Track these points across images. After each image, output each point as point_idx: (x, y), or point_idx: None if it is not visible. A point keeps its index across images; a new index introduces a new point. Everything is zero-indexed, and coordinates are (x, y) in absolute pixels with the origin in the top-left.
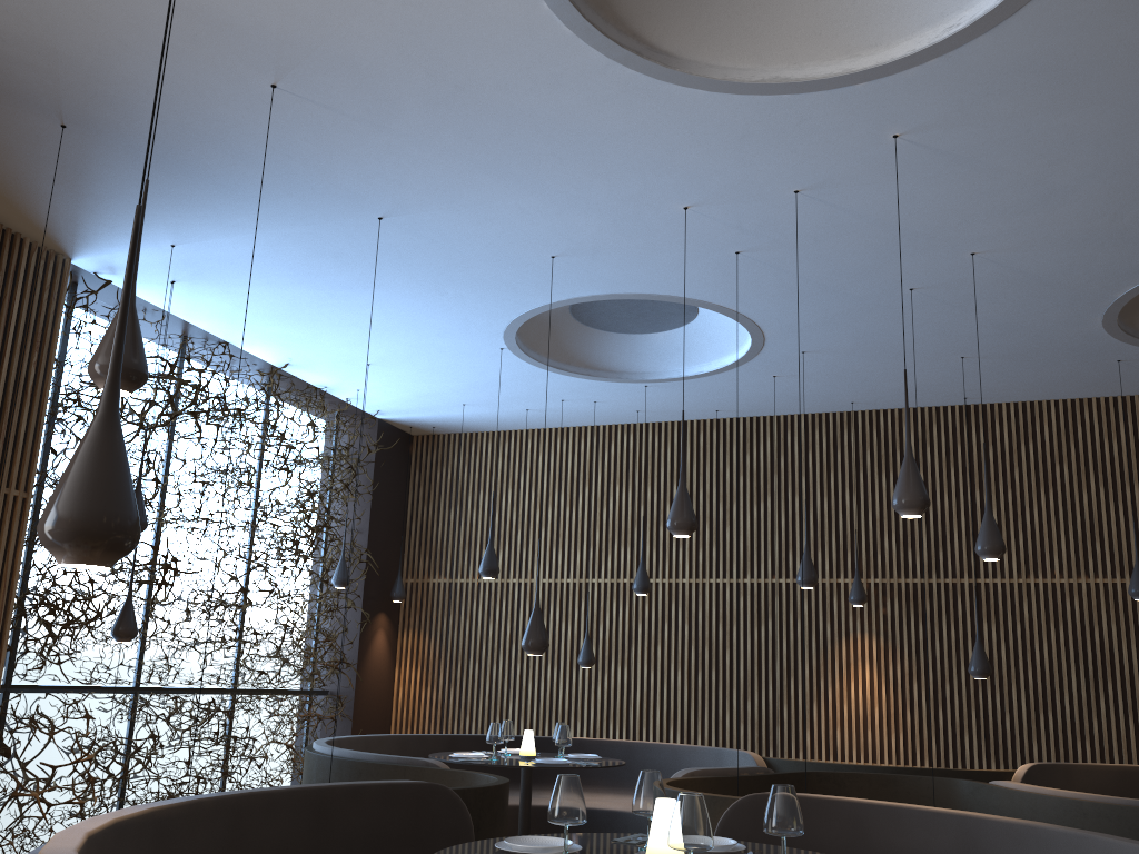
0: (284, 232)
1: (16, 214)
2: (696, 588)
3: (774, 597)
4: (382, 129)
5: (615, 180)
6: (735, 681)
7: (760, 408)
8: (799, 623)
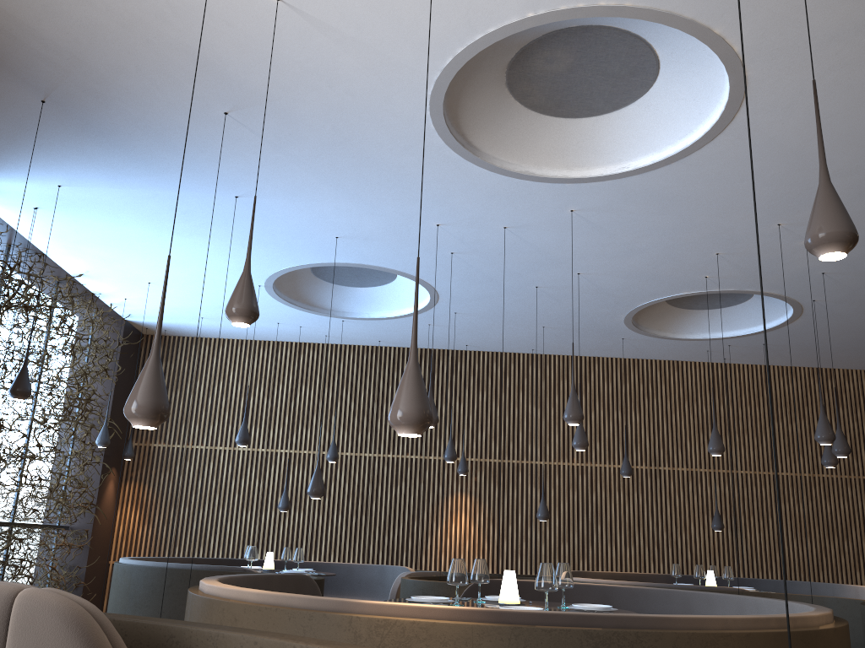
0: (157, 193)
1: None
2: (355, 459)
3: (407, 467)
4: (279, 150)
5: (406, 203)
6: (378, 522)
7: (408, 342)
8: (422, 485)
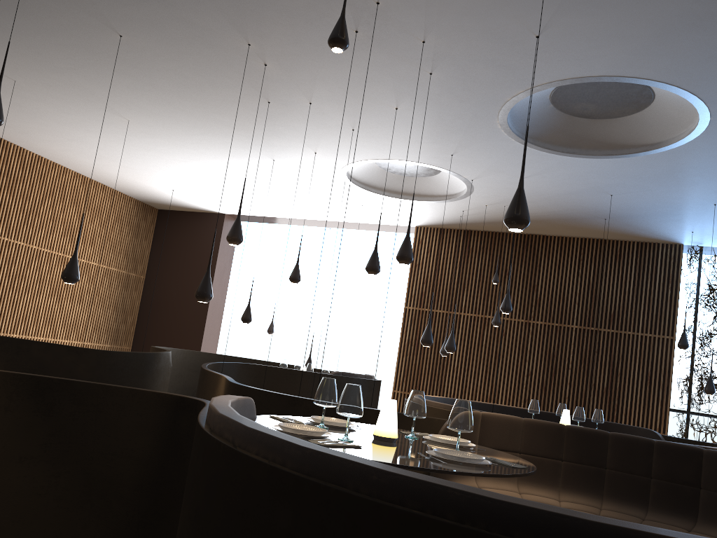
0: (705, 218)
1: (644, 238)
2: None
3: None
4: (650, 190)
5: None
6: None
7: None
8: None
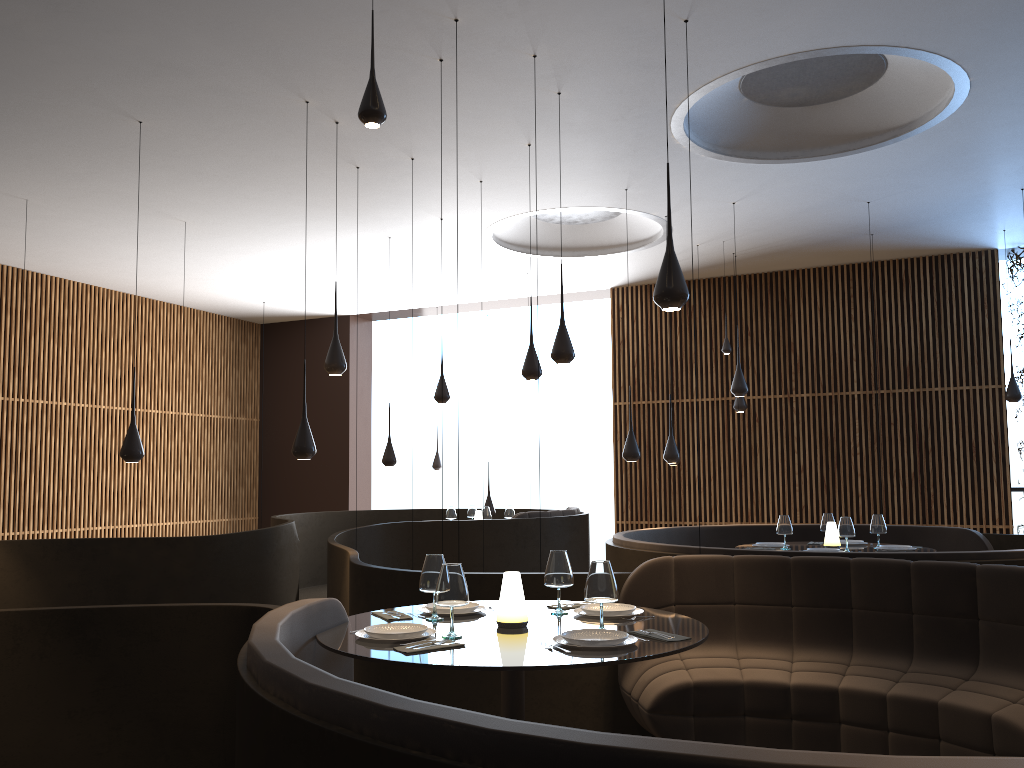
0: (1015, 209)
1: (937, 250)
2: None
3: None
4: (921, 186)
5: None
6: None
7: None
8: None
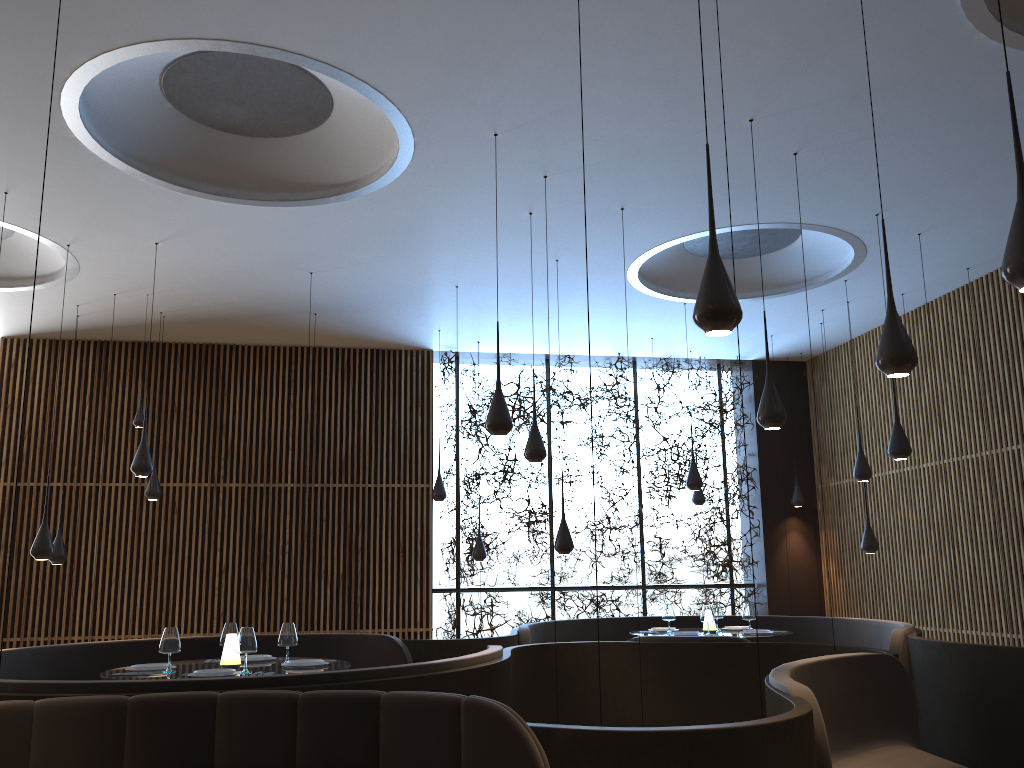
0: (450, 308)
1: (379, 343)
2: (998, 459)
3: None
4: (365, 263)
5: (472, 225)
6: None
7: (1001, 252)
8: None
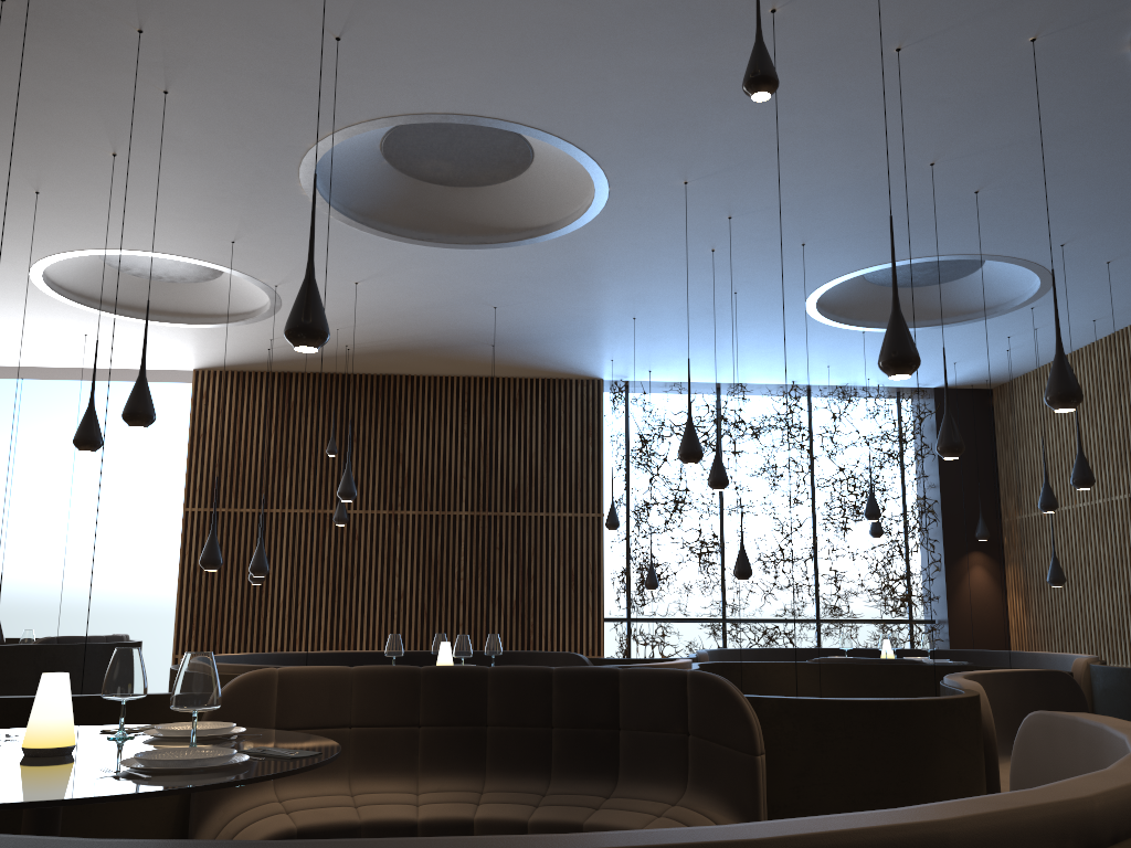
0: (625, 339)
1: (551, 373)
2: None
3: None
4: (548, 298)
5: (655, 262)
6: None
7: None
8: None
